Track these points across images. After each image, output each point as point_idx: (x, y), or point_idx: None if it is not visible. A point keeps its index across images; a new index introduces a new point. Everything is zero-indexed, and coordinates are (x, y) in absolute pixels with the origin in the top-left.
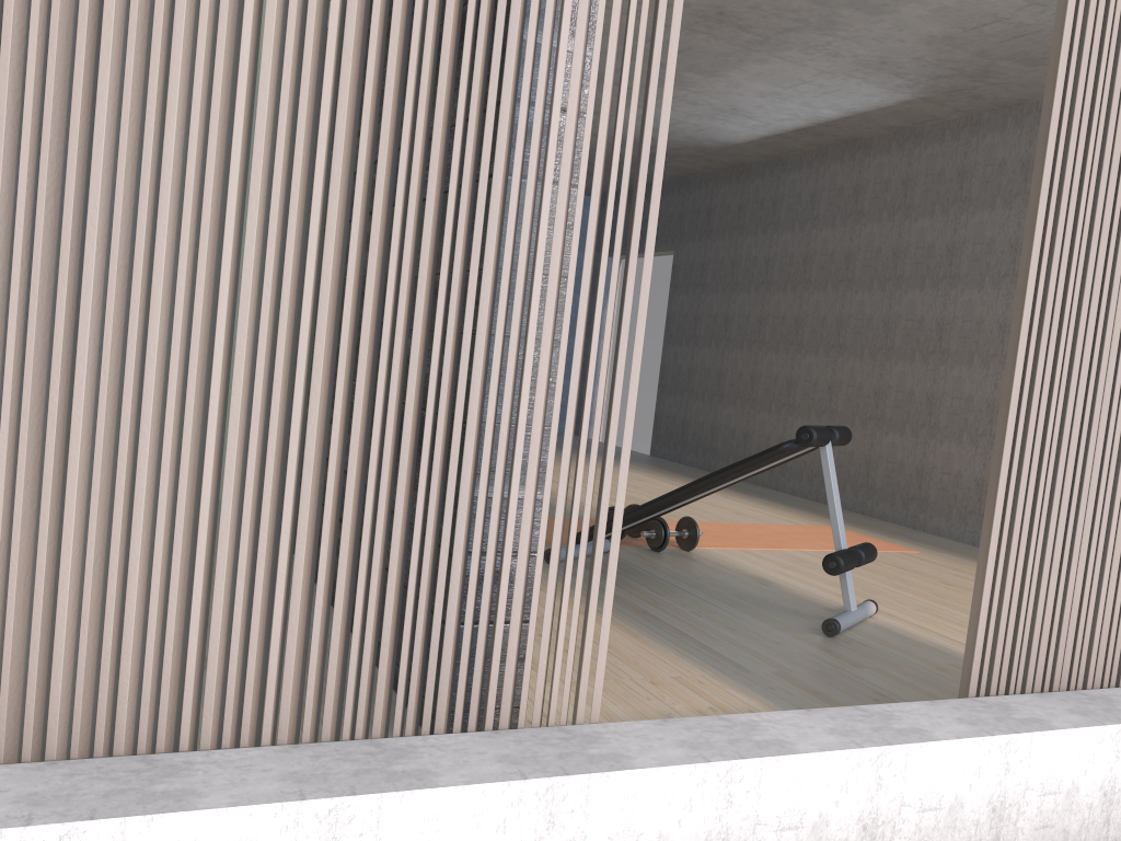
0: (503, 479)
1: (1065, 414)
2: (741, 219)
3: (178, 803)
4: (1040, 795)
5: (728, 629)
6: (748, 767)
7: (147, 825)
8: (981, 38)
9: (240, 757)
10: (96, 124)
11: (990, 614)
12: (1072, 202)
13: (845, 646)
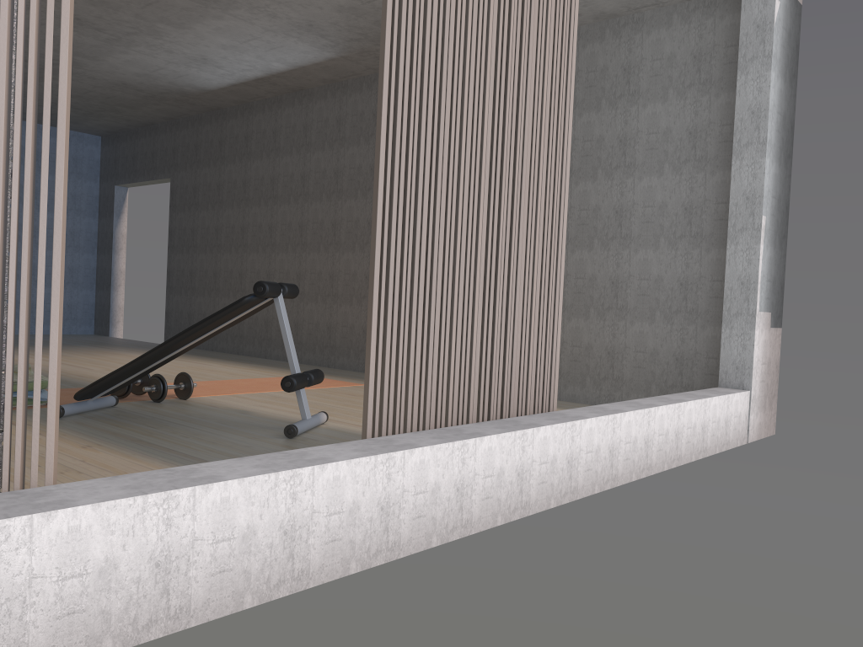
0: None
1: (416, 235)
2: (222, 151)
3: None
4: (414, 494)
5: (210, 443)
6: (182, 495)
7: None
8: (375, 10)
9: None
10: None
11: (377, 379)
12: (406, 84)
13: (301, 442)
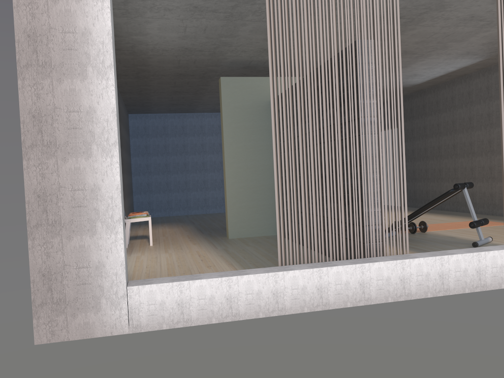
0: (379, 202)
1: None
2: (424, 110)
3: (334, 265)
4: None
5: (441, 248)
6: (445, 257)
7: (331, 268)
8: None
9: (339, 261)
10: (299, 147)
11: None
12: None
13: None
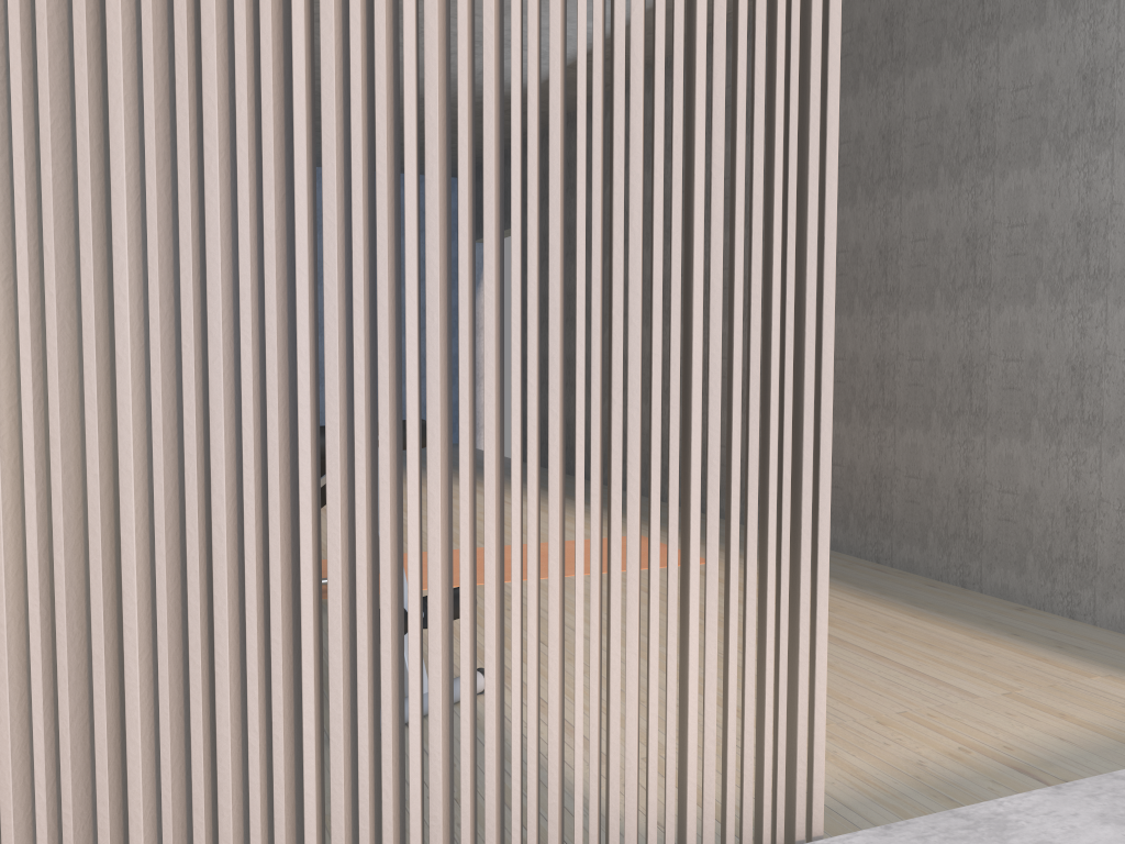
0: None
1: (84, 380)
2: (571, 177)
3: None
4: None
5: None
6: None
7: None
8: None
9: None
10: None
11: None
12: None
13: None
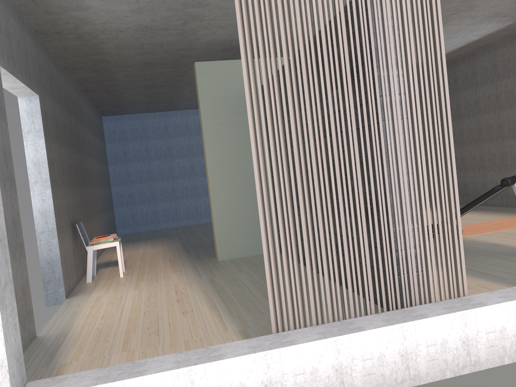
0: (420, 222)
1: None
2: None
3: (360, 329)
4: None
5: (490, 265)
6: None
7: (355, 335)
8: None
9: (365, 318)
10: (293, 146)
11: None
12: None
13: None
